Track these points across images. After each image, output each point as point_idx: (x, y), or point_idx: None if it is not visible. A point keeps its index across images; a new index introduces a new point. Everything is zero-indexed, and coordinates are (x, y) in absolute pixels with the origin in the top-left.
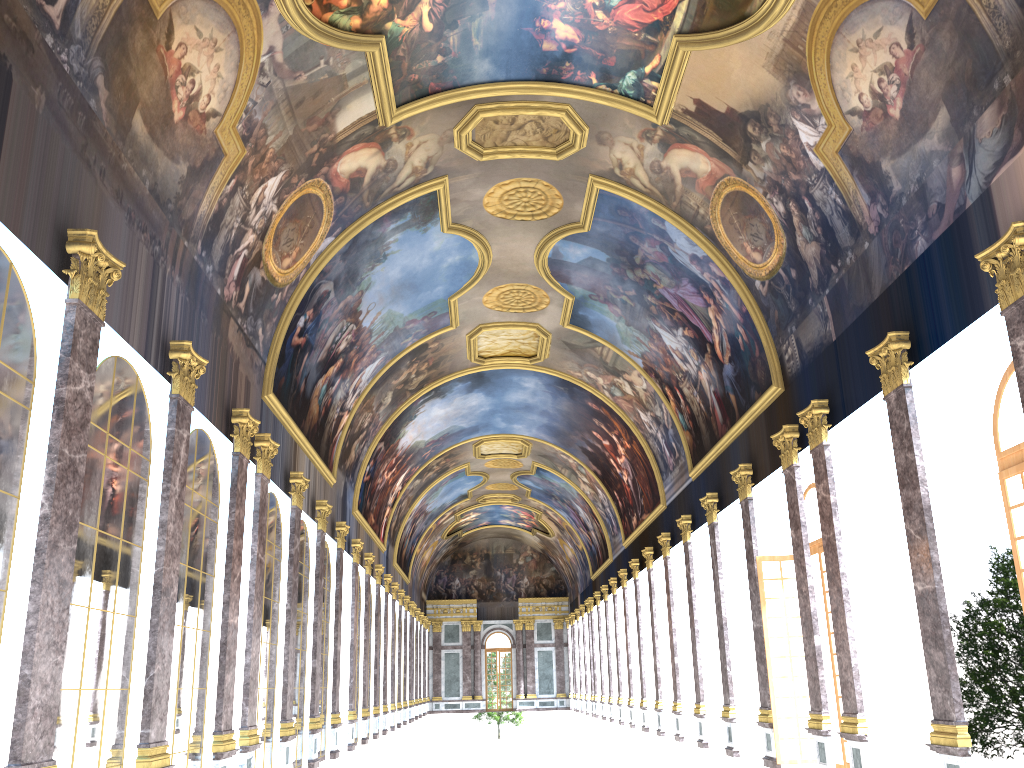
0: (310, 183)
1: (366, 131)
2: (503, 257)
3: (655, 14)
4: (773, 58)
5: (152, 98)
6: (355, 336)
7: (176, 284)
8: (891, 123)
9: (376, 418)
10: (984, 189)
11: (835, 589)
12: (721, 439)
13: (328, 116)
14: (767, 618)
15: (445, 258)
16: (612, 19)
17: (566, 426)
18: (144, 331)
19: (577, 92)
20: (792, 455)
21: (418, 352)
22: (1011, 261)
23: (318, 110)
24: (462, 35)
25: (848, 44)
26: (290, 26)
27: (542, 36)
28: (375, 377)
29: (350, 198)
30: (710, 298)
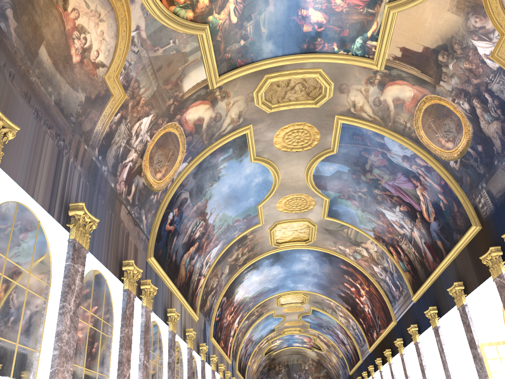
0: (170, 125)
1: (202, 92)
2: (286, 177)
3: None
4: (455, 1)
5: (54, 40)
6: (204, 229)
7: (78, 171)
8: None
9: (220, 282)
10: None
11: None
12: (434, 271)
13: (178, 80)
14: None
15: (253, 179)
16: (345, 2)
17: (328, 282)
18: (48, 194)
19: (326, 57)
20: (500, 267)
21: (242, 241)
22: None
23: (171, 75)
24: (255, 25)
25: None
26: (149, 13)
27: (302, 21)
28: (218, 255)
29: (195, 137)
30: (417, 182)
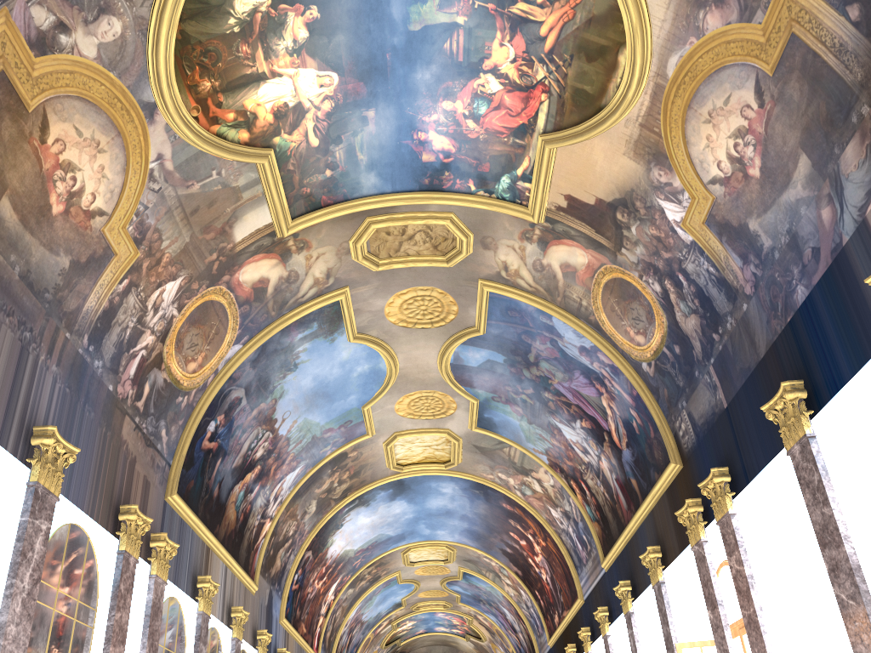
0: (212, 290)
1: (265, 242)
2: (409, 365)
3: (520, 118)
4: (632, 144)
5: (24, 187)
6: (272, 443)
7: (52, 373)
8: (752, 183)
9: (302, 526)
10: (860, 221)
11: None
12: (628, 525)
13: (225, 226)
14: None
15: (355, 367)
16: (482, 127)
17: (485, 529)
18: (0, 414)
19: (458, 199)
20: (699, 530)
21: (338, 461)
22: None
23: (214, 219)
24: (347, 150)
25: (700, 117)
26: (178, 136)
27: (421, 148)
28: (297, 485)
29: (255, 307)
30: (602, 387)
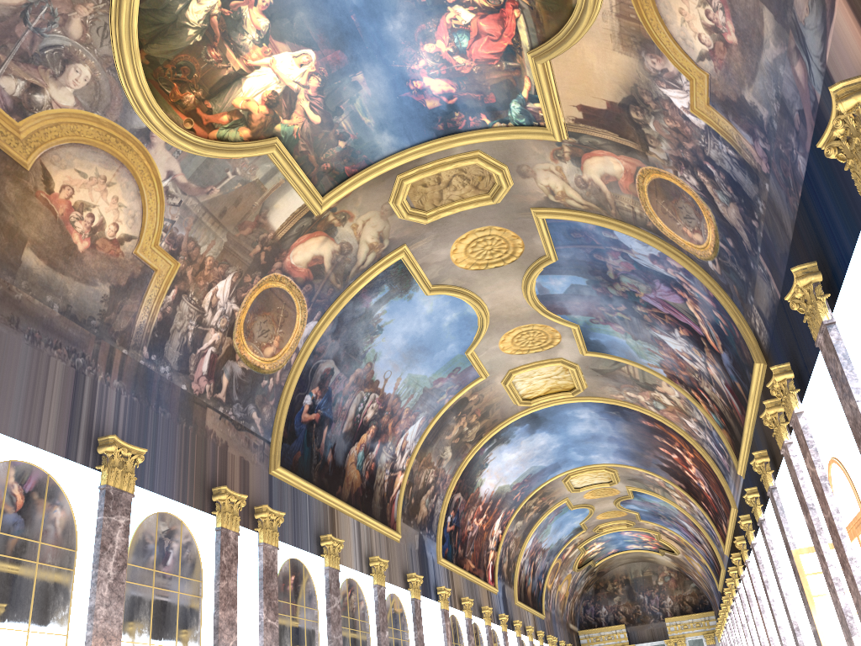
0: (267, 279)
1: (305, 223)
2: (497, 304)
3: (503, 40)
4: (617, 37)
5: (43, 235)
6: (381, 403)
7: (115, 387)
8: (734, 50)
9: (441, 472)
10: (824, 72)
11: (850, 578)
12: (743, 430)
13: (259, 218)
14: (820, 619)
15: (442, 318)
16: (471, 59)
17: (636, 447)
18: (64, 433)
19: (477, 136)
20: (781, 432)
21: (460, 406)
22: (851, 134)
23: (245, 215)
24: (351, 117)
25: None
26: (181, 150)
27: (421, 96)
28: (422, 436)
29: (317, 284)
30: (683, 292)
